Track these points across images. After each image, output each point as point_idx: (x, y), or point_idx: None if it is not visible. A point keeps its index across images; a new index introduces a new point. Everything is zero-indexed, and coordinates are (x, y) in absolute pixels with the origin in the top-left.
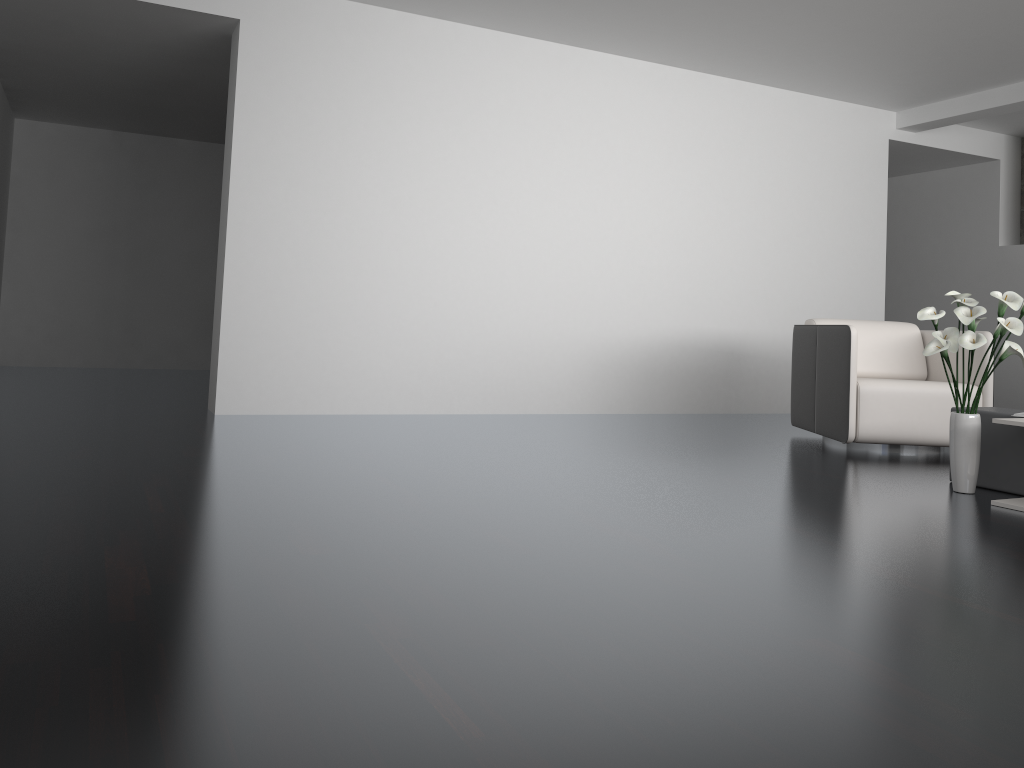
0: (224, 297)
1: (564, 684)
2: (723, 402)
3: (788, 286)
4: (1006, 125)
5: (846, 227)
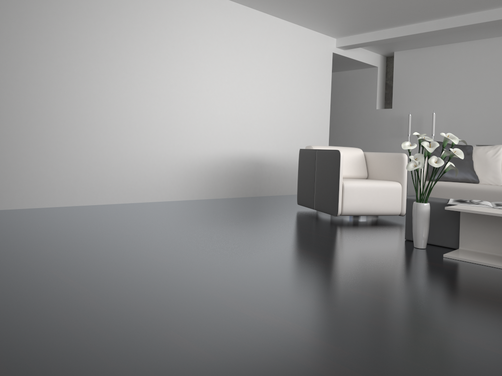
0: None
1: None
2: (253, 190)
3: (286, 127)
4: (382, 50)
5: (313, 97)
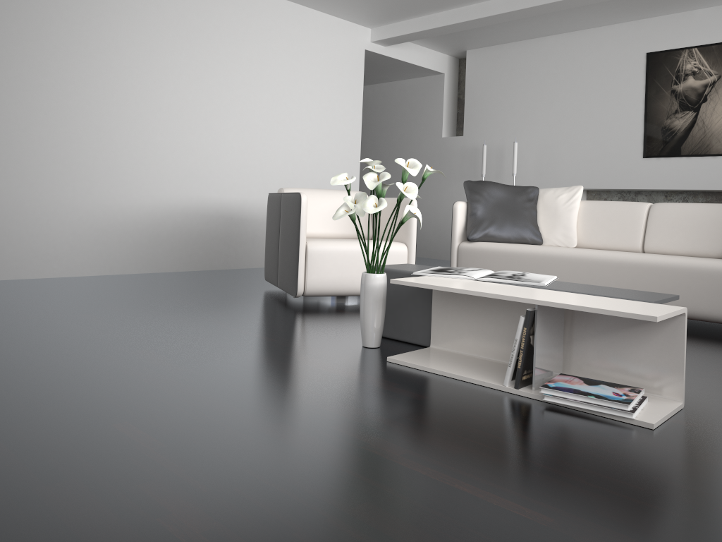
0: None
1: None
2: (223, 260)
3: (282, 162)
4: (448, 47)
5: (330, 116)
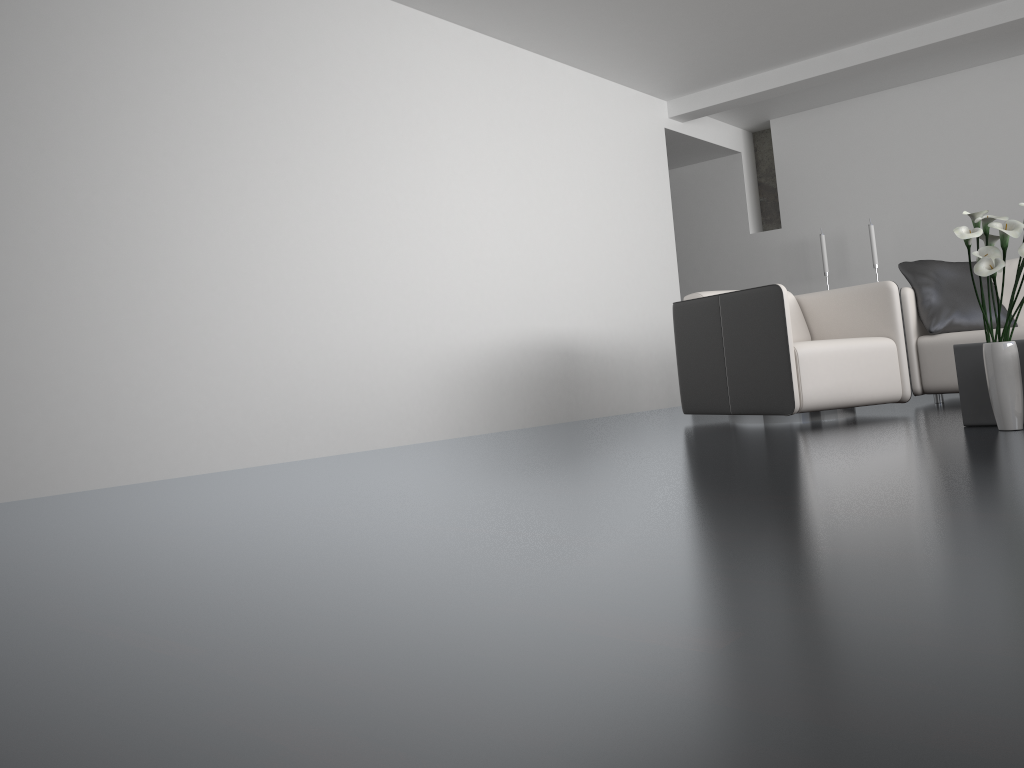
0: None
1: None
2: (565, 409)
3: (605, 277)
4: (749, 118)
5: (643, 215)
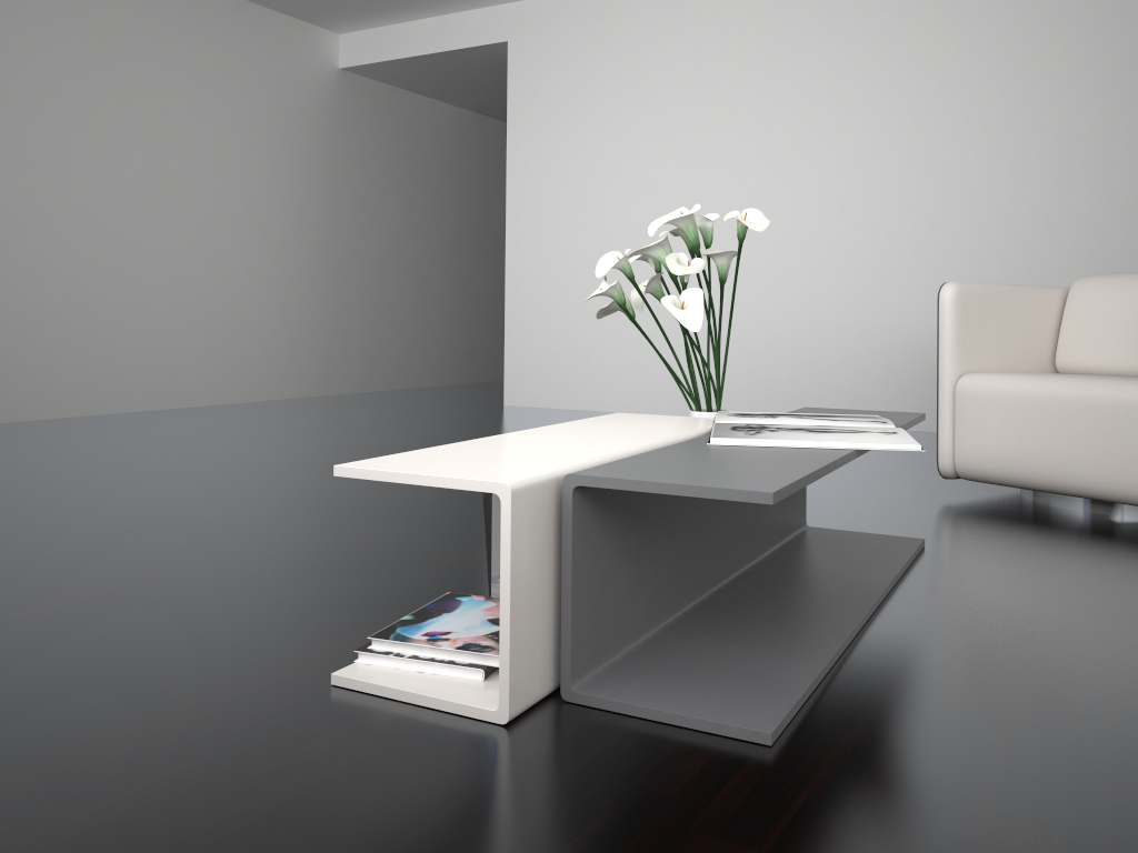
0: (506, 298)
1: None
2: None
3: None
4: None
5: None
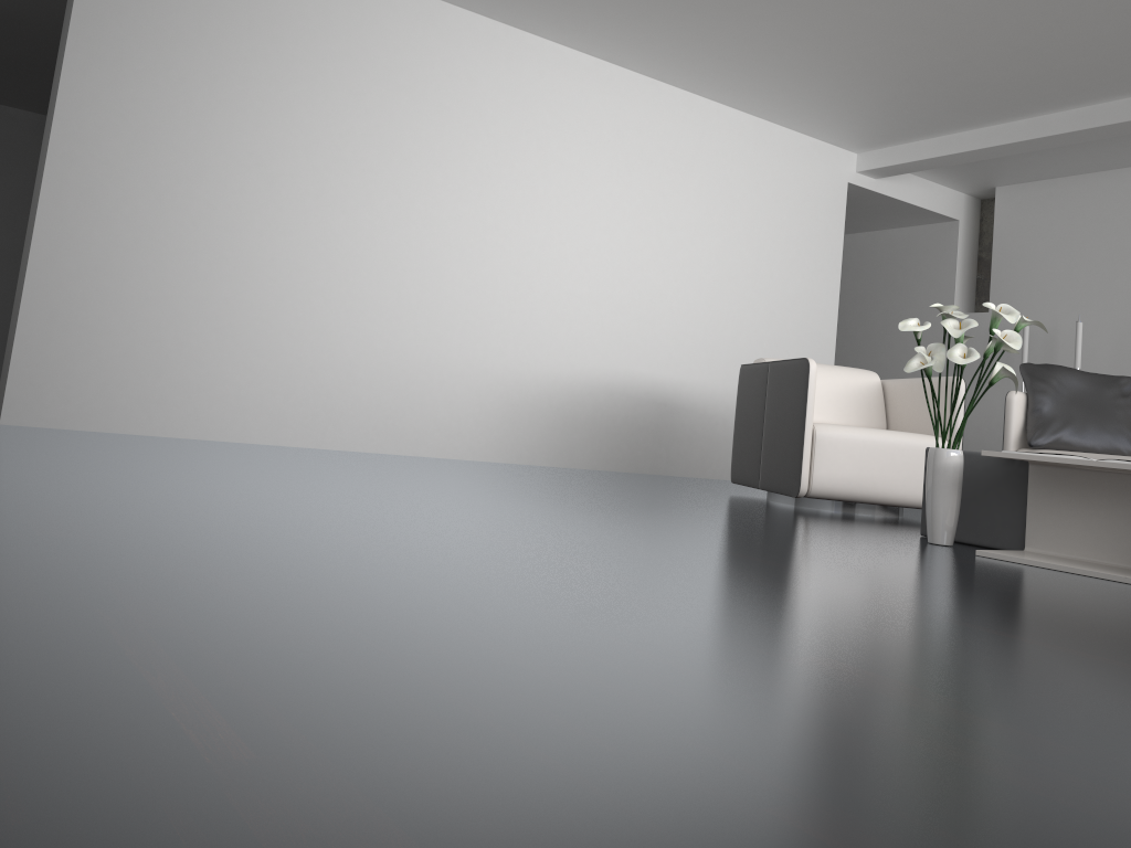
0: (29, 271)
1: (424, 692)
2: (651, 461)
3: (732, 333)
4: (968, 182)
5: (798, 274)
